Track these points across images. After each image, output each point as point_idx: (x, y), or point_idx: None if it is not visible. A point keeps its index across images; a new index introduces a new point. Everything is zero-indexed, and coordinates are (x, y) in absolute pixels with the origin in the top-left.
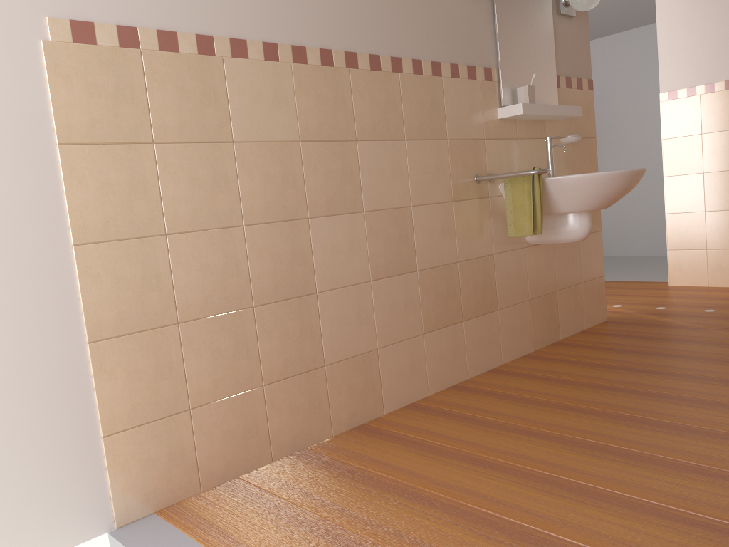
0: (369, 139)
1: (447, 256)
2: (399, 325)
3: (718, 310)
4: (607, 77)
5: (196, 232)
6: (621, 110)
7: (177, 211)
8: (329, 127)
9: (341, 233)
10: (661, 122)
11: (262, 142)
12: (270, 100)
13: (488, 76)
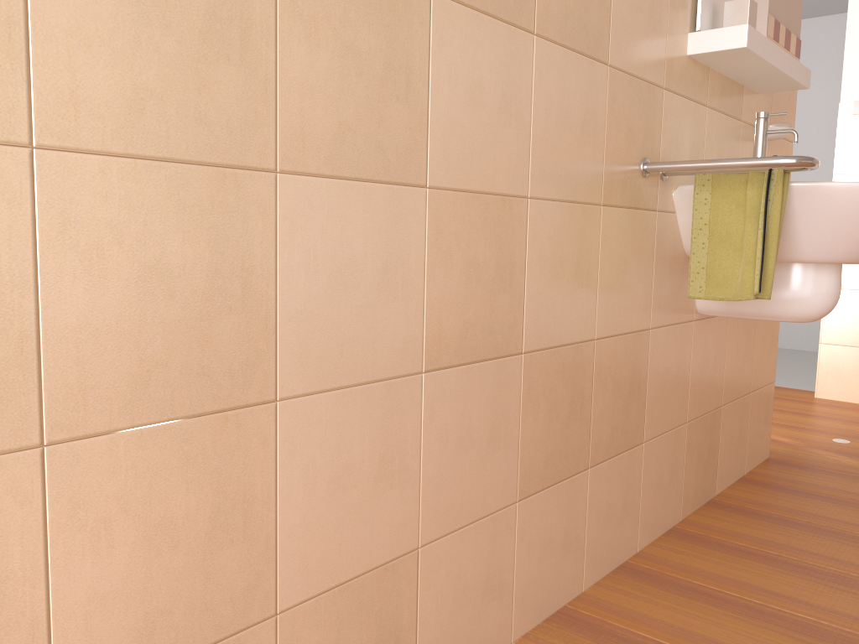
0: (460, 1)
1: (579, 325)
2: (471, 485)
3: None
4: None
5: None
6: None
7: None
8: None
9: (364, 233)
10: (837, 147)
11: None
12: None
13: None
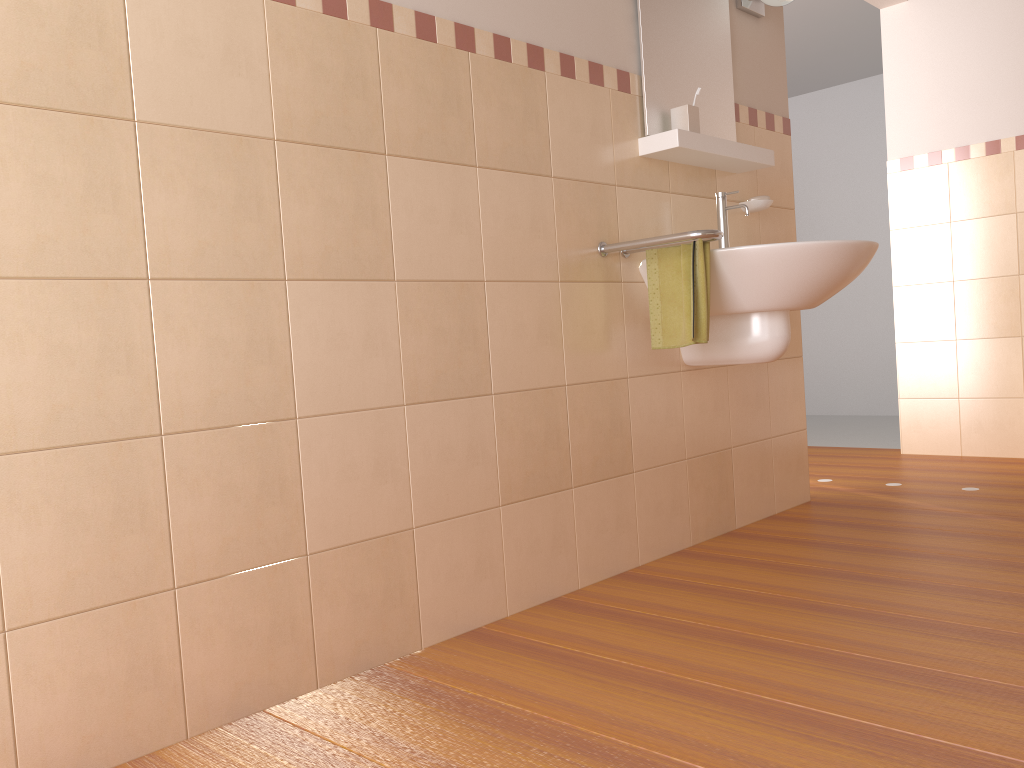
0: (409, 156)
1: (547, 374)
2: (455, 488)
3: (984, 489)
4: (806, 152)
5: (43, 281)
6: (827, 201)
7: (1, 234)
8: (333, 123)
9: (350, 313)
10: (890, 203)
11: (197, 130)
12: (218, 56)
13: (623, 84)
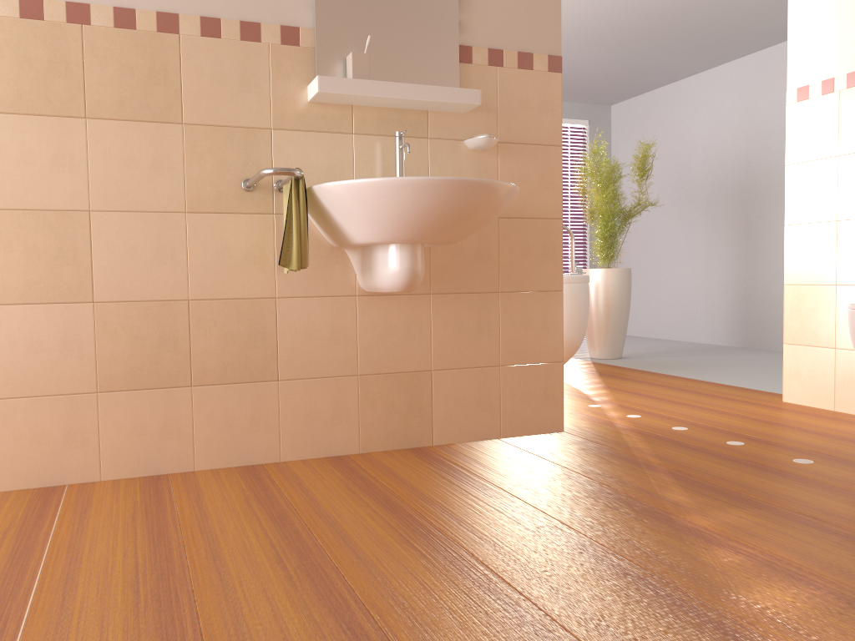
0: (7, 112)
1: (164, 289)
2: (44, 373)
3: (747, 445)
4: None
5: None
6: None
7: None
8: None
9: None
10: (786, 137)
11: None
12: None
13: (289, 38)
